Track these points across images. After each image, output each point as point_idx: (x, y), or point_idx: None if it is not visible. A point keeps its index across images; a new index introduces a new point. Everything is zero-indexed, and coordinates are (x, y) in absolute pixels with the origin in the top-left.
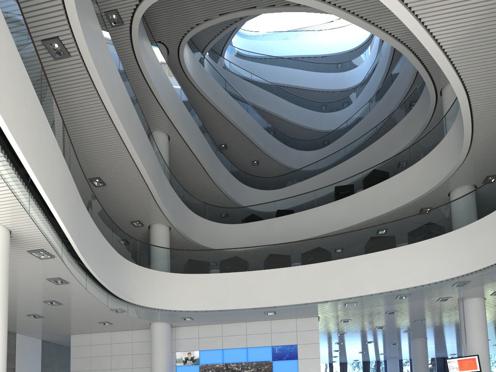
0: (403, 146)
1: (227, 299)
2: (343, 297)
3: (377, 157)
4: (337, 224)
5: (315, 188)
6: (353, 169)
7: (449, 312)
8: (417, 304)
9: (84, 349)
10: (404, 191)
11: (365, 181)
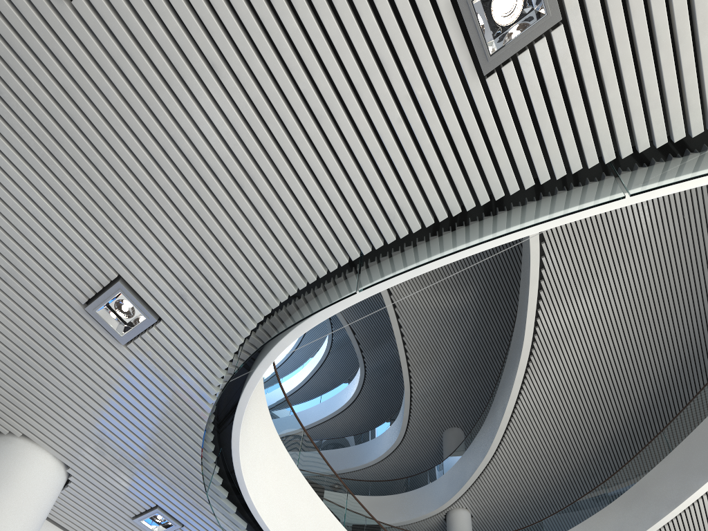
0: None
1: None
2: None
3: None
4: None
5: None
6: None
7: None
8: None
9: None
10: None
11: None
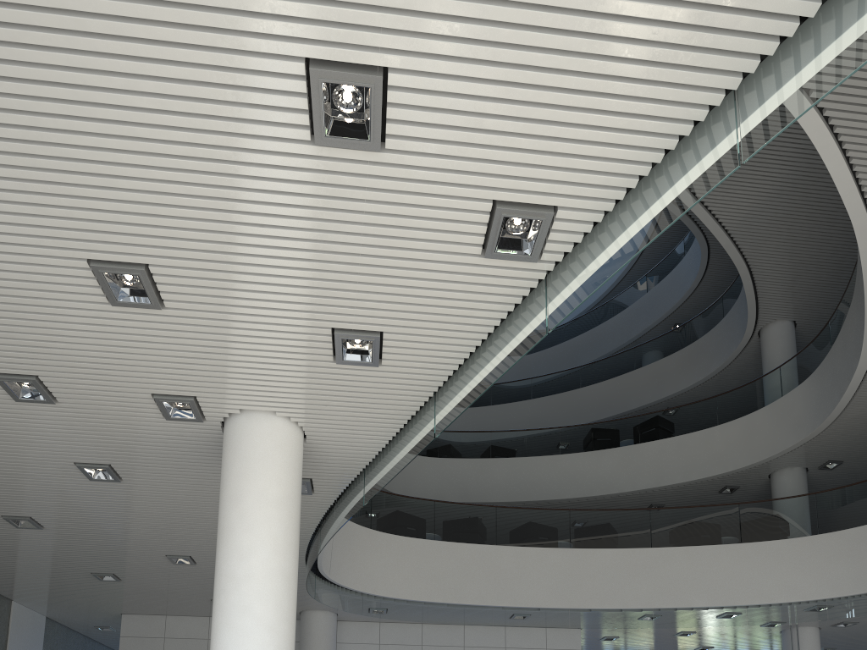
0: (682, 387)
1: (465, 586)
2: (652, 607)
3: (637, 394)
4: (598, 487)
5: (528, 418)
6: (594, 403)
7: (755, 640)
8: (731, 627)
9: (150, 644)
10: (709, 457)
11: (643, 430)
